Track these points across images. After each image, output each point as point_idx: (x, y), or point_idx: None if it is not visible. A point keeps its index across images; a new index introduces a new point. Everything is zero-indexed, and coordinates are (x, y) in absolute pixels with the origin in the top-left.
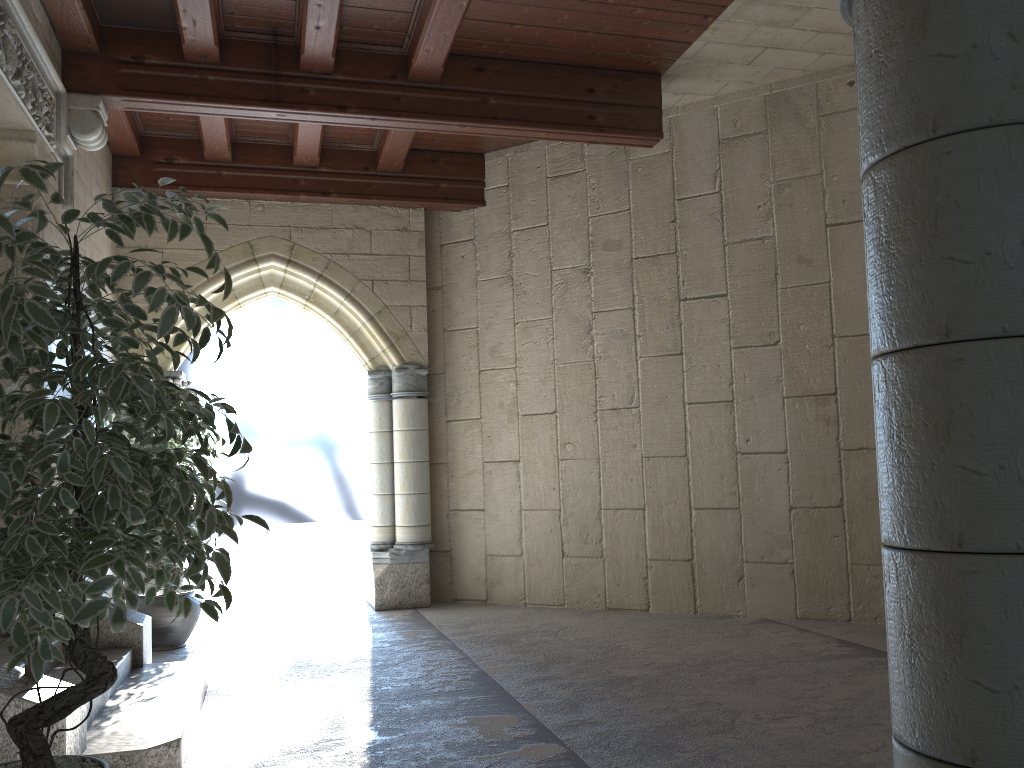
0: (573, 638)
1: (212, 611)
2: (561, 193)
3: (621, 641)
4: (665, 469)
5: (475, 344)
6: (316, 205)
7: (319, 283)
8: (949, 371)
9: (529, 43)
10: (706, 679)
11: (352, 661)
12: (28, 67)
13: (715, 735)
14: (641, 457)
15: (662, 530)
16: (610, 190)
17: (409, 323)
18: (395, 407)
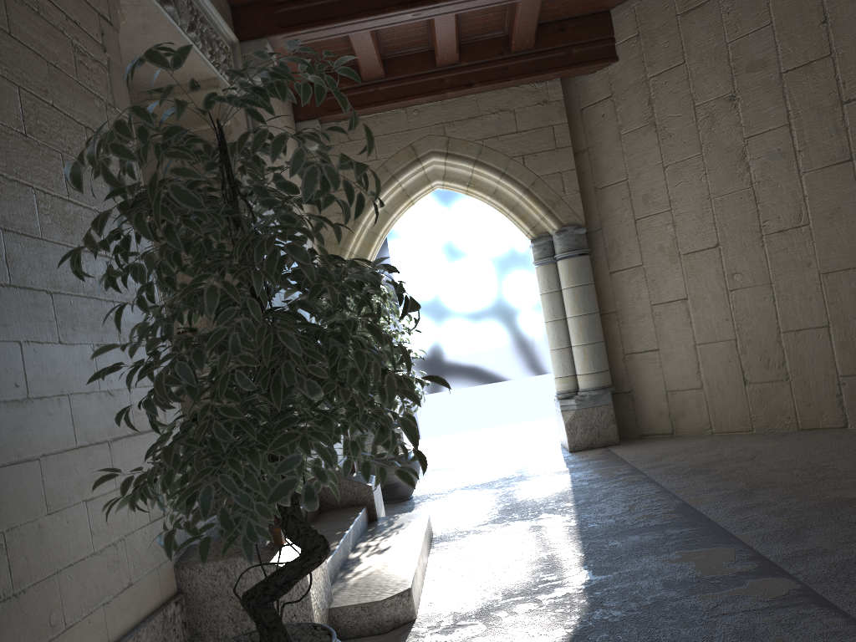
0: (771, 462)
1: (407, 478)
2: (694, 27)
3: (826, 461)
4: (847, 282)
5: (627, 196)
6: (462, 98)
7: (475, 168)
8: None
9: None
10: None
11: (556, 501)
12: (201, 21)
13: None
14: (818, 274)
15: (852, 345)
16: (747, 9)
17: (562, 188)
18: (560, 268)
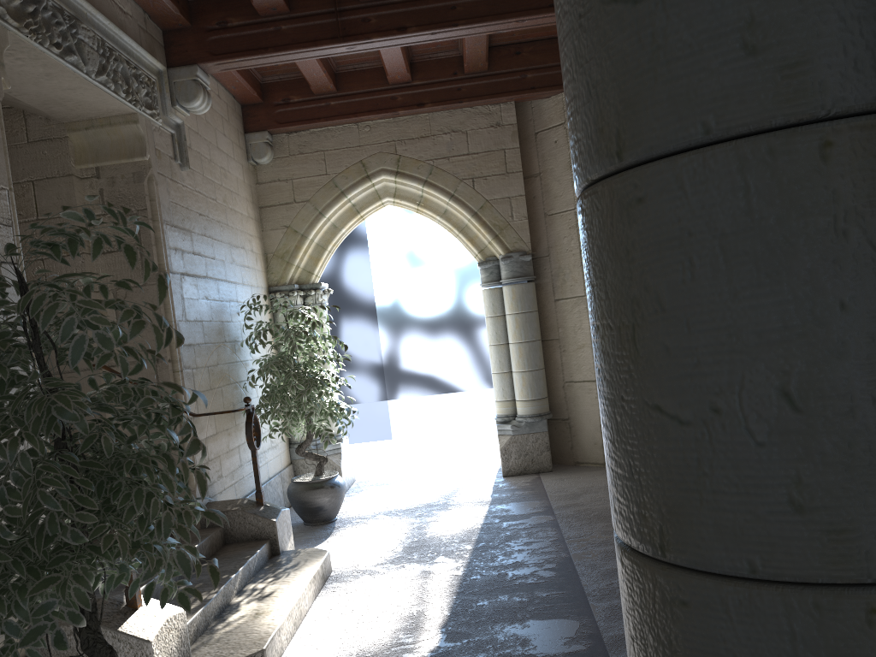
0: None
1: (185, 602)
2: None
3: None
4: None
5: (574, 225)
6: (415, 117)
7: (425, 189)
8: (671, 618)
9: None
10: None
11: (459, 541)
12: (116, 60)
13: None
14: None
15: None
16: None
17: (510, 214)
18: (504, 293)
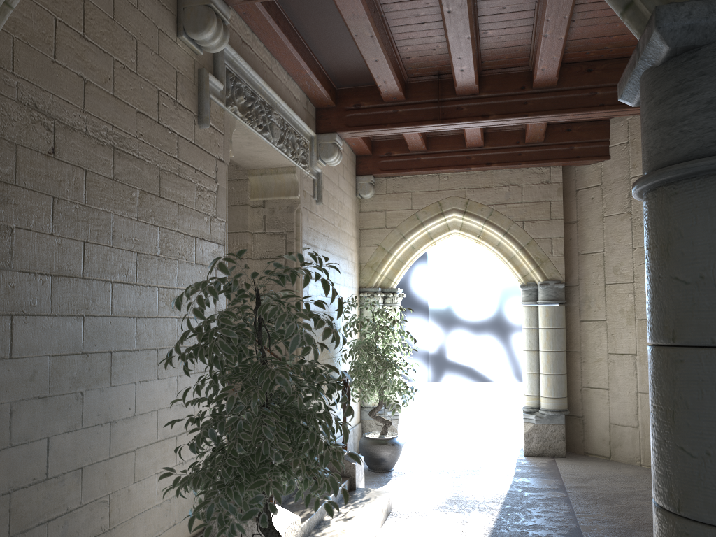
0: None
1: (330, 510)
2: None
3: None
4: None
5: (601, 264)
6: (483, 172)
7: (485, 226)
8: None
9: (627, 45)
10: None
11: (489, 501)
12: (289, 132)
13: None
14: None
15: None
16: None
17: (550, 250)
18: (539, 311)
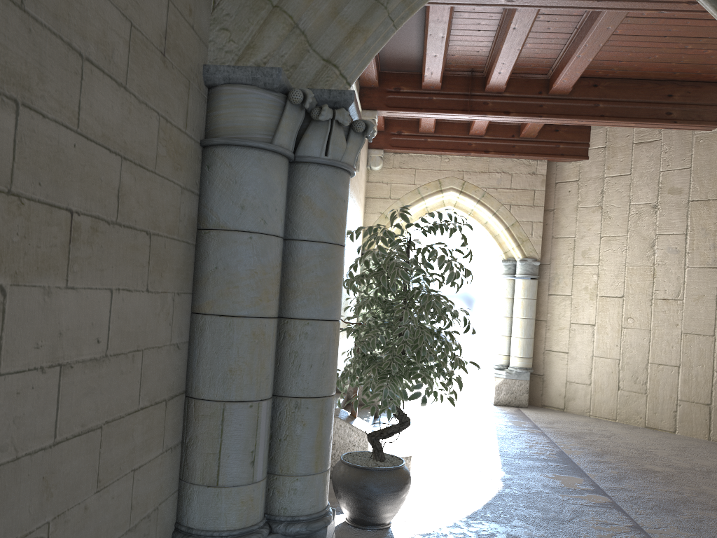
0: (620, 442)
1: (452, 402)
2: (642, 154)
3: (652, 449)
4: (697, 343)
5: (572, 248)
6: (480, 158)
7: (477, 205)
8: None
9: (630, 70)
10: (706, 480)
11: (484, 433)
12: None
13: (704, 510)
14: (680, 333)
15: (690, 382)
16: (677, 154)
17: (530, 232)
18: (516, 283)
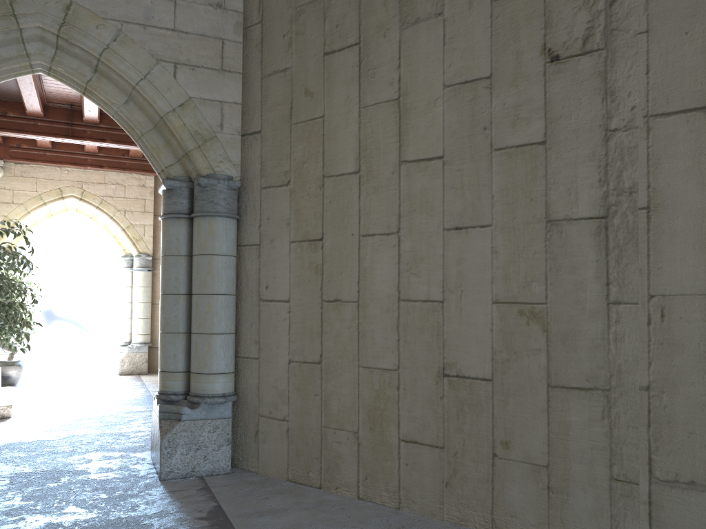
0: None
1: (23, 351)
2: None
3: None
4: None
5: None
6: (96, 171)
7: (96, 211)
8: (164, 299)
9: None
10: None
11: (96, 391)
12: None
13: None
14: None
15: None
16: None
17: (143, 233)
18: (134, 275)
